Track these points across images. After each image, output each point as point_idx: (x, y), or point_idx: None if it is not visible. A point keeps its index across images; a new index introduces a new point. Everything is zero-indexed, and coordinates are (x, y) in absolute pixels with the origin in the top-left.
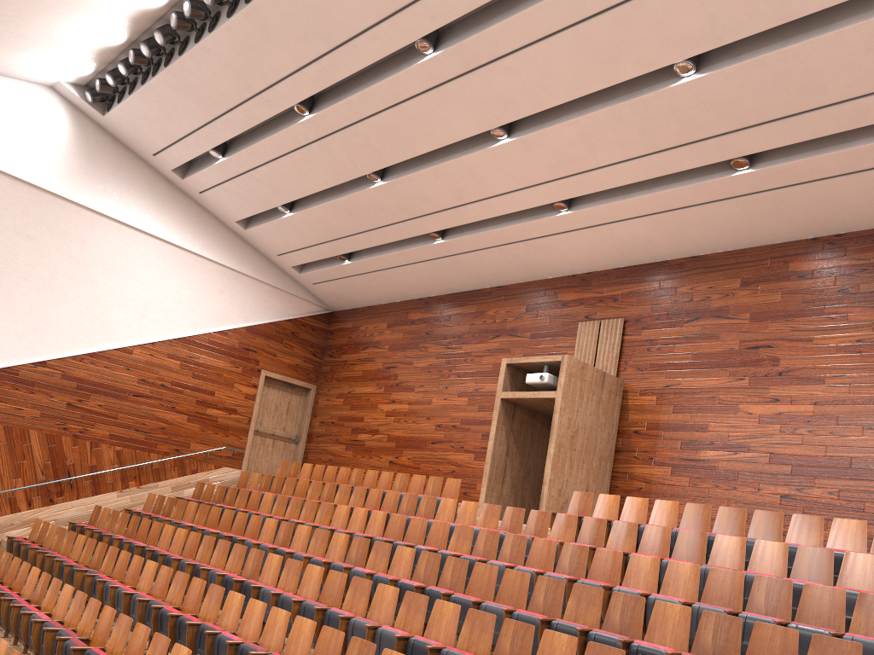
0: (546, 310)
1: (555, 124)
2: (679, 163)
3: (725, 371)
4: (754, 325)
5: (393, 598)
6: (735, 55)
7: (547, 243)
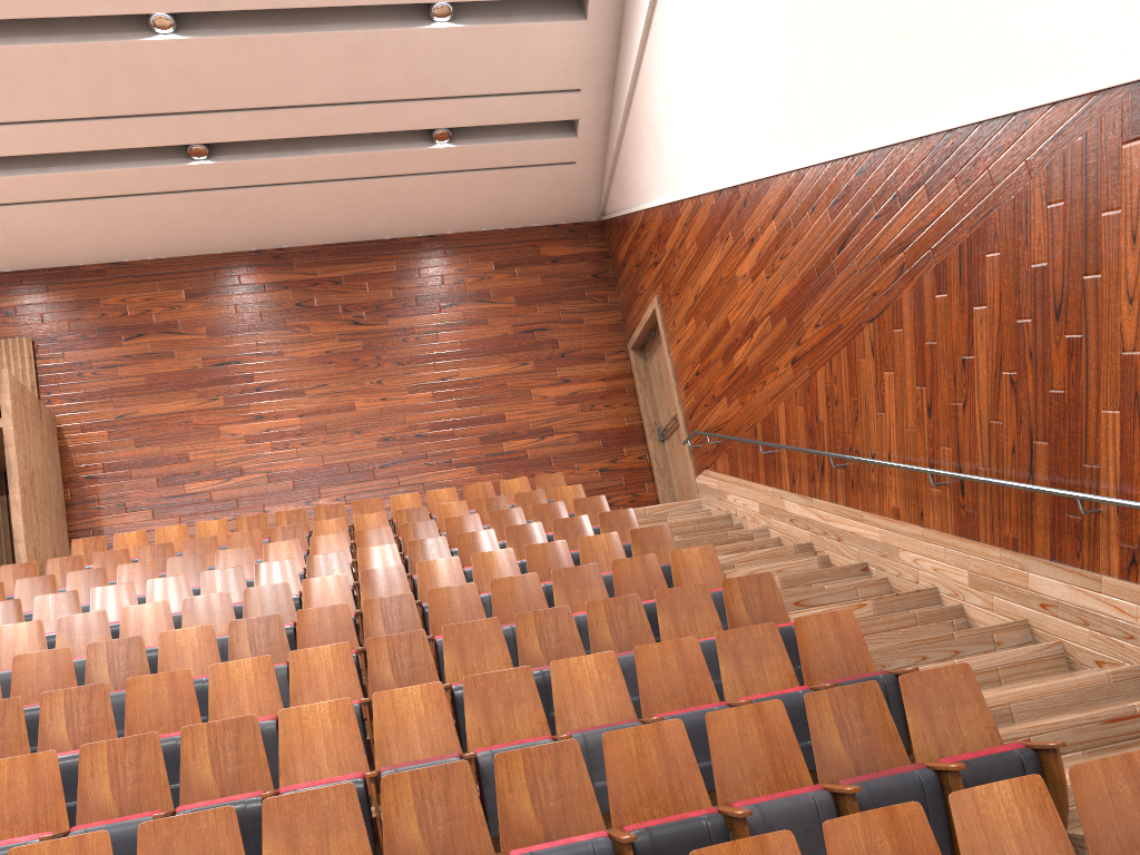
0: None
1: None
2: (129, 137)
3: (193, 392)
4: (214, 340)
5: (35, 634)
6: (218, 26)
7: None
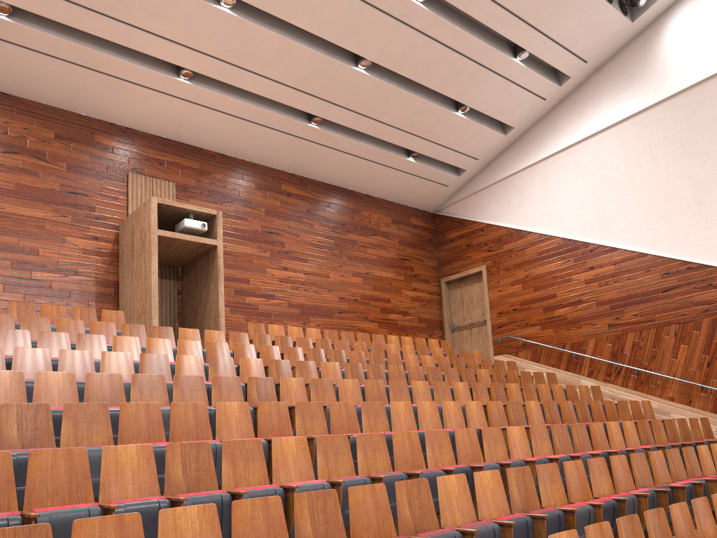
0: (84, 147)
1: (274, 31)
2: (297, 102)
3: (255, 244)
4: (268, 217)
5: (425, 388)
6: (380, 74)
7: (130, 90)
